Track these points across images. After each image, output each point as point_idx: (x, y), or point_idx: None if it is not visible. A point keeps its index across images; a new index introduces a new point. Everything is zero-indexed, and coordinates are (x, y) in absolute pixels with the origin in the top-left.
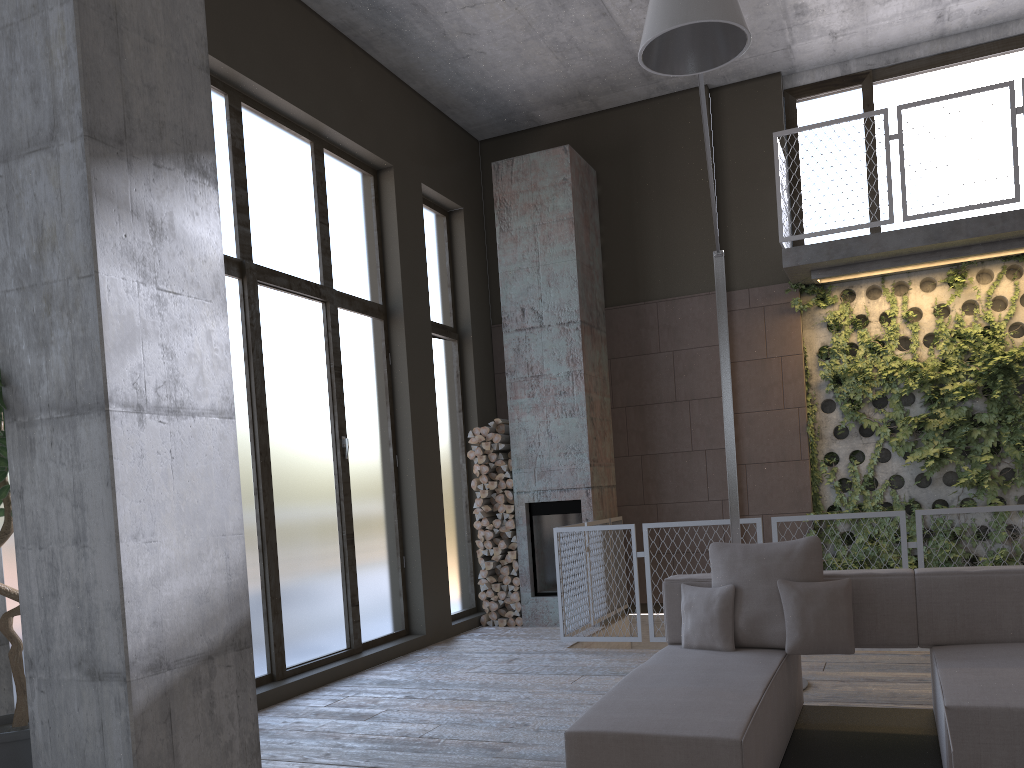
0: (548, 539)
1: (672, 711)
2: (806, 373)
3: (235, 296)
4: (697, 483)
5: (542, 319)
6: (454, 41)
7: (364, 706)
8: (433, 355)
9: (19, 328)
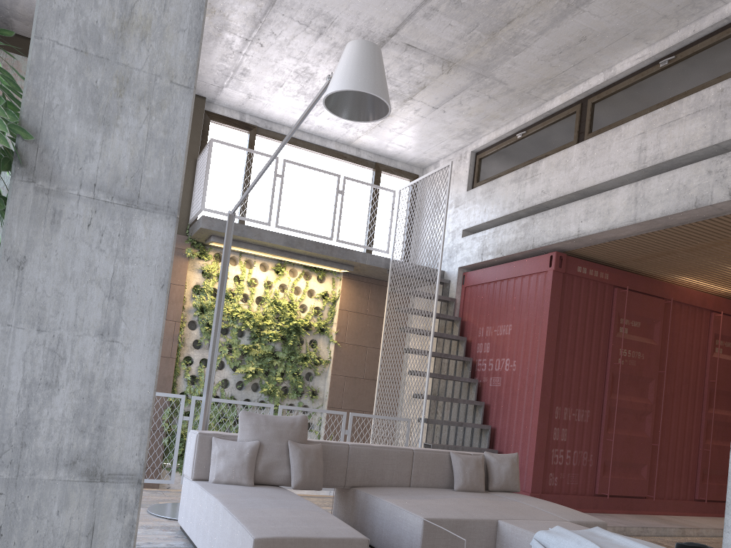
0: None
1: (303, 523)
2: (183, 299)
3: None
4: None
5: None
6: None
7: None
8: None
9: (68, 89)
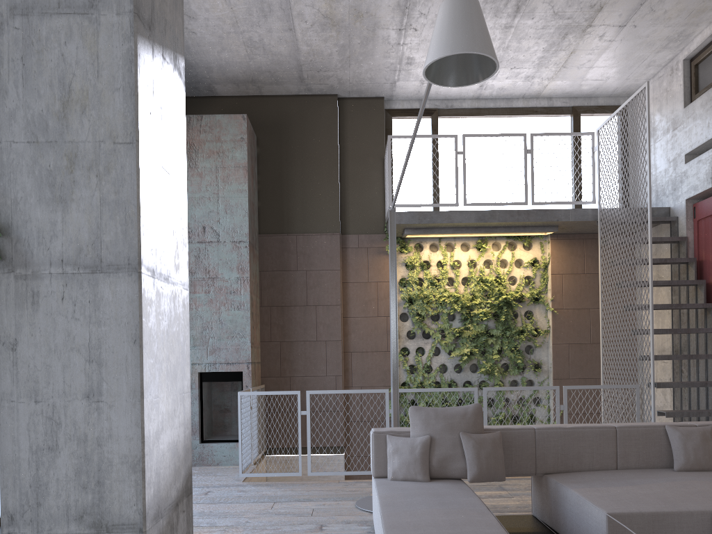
0: (213, 400)
1: (449, 527)
2: None
3: None
4: (319, 363)
5: (219, 236)
6: None
7: None
8: None
9: (28, 181)
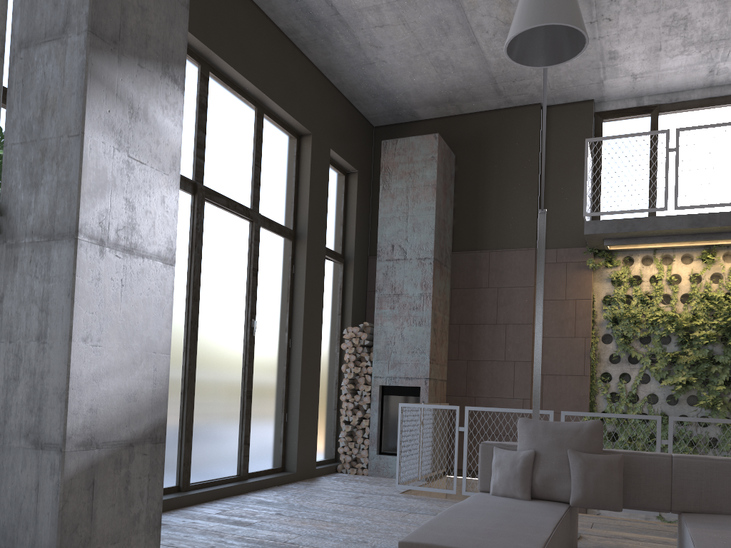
0: (393, 413)
1: (483, 535)
2: (593, 313)
3: (187, 207)
4: (506, 384)
5: (406, 254)
6: (365, 51)
7: (245, 516)
8: (324, 271)
9: (18, 172)
